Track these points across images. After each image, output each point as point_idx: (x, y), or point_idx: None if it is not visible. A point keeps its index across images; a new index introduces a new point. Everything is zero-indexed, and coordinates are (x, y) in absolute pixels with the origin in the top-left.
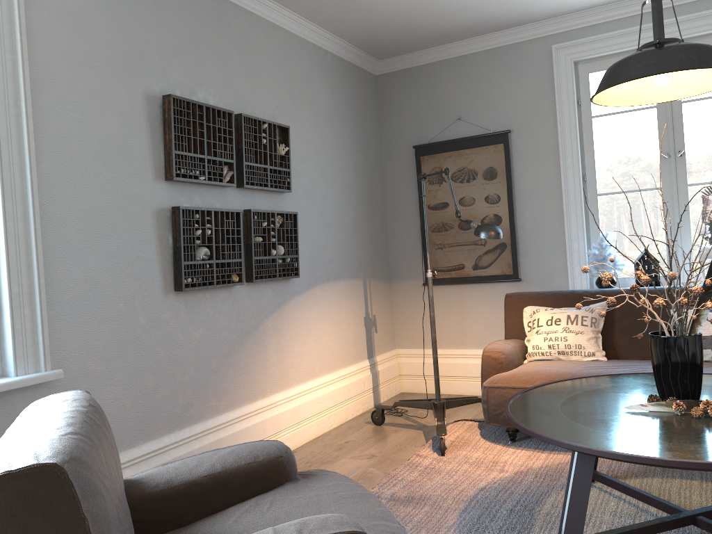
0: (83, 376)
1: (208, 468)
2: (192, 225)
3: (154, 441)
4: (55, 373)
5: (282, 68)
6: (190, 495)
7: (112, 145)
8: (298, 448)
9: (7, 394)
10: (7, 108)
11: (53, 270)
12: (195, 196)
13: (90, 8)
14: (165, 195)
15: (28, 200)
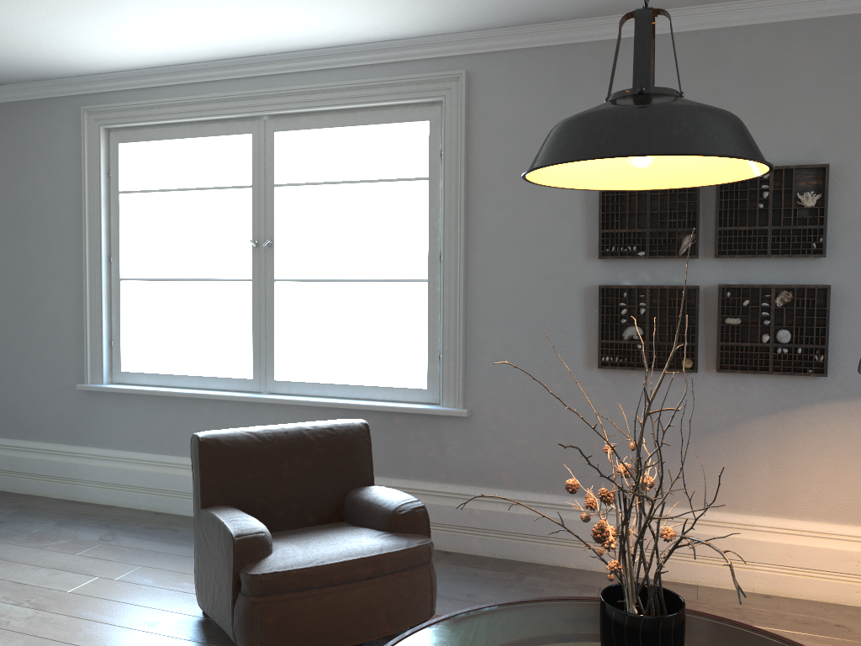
0: (495, 420)
1: (371, 497)
2: (614, 304)
3: (556, 496)
4: (460, 411)
5: (849, 75)
6: (359, 508)
7: (540, 233)
8: (782, 598)
9: (437, 417)
10: (450, 220)
11: (477, 336)
12: (640, 271)
13: (530, 117)
14: (599, 272)
15: (457, 285)
